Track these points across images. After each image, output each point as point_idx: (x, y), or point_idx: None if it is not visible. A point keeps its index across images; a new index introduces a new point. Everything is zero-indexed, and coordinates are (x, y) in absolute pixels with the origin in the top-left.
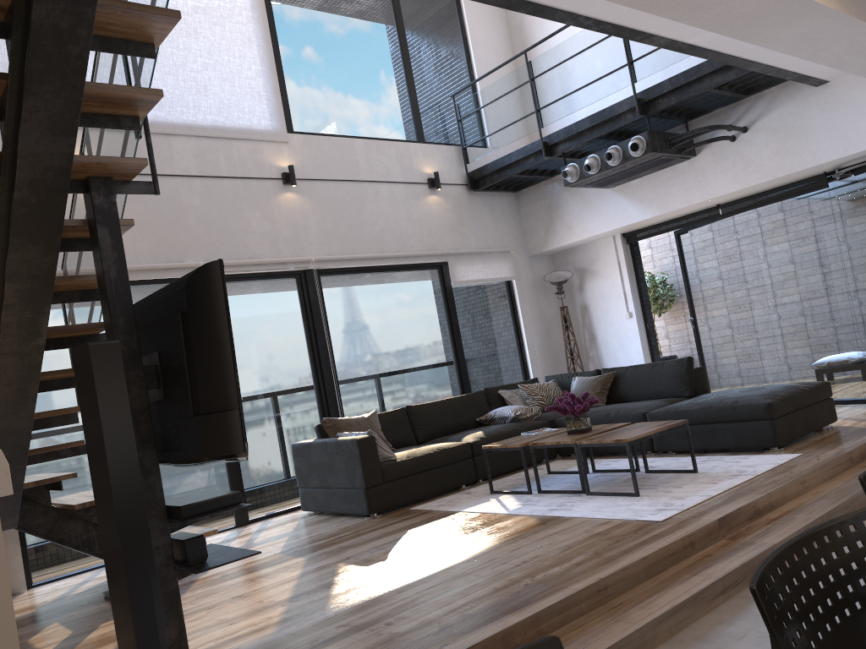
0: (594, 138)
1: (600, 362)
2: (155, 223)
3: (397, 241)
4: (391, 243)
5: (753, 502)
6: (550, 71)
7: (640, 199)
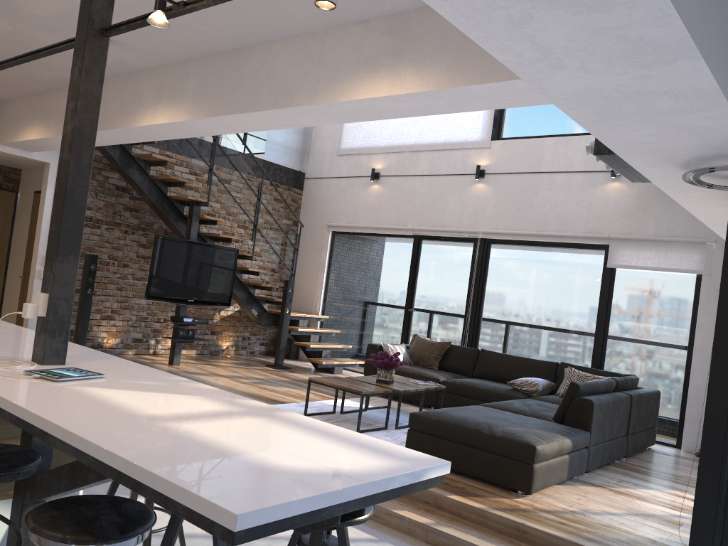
0: None
1: None
2: (399, 203)
3: (559, 222)
4: (553, 224)
5: None
6: None
7: None
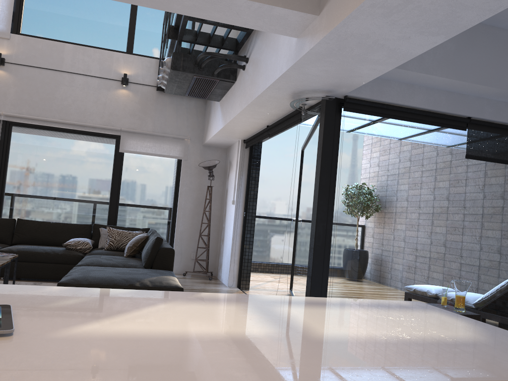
0: None
1: (224, 232)
2: None
3: (80, 114)
4: (74, 115)
5: None
6: None
7: (223, 112)
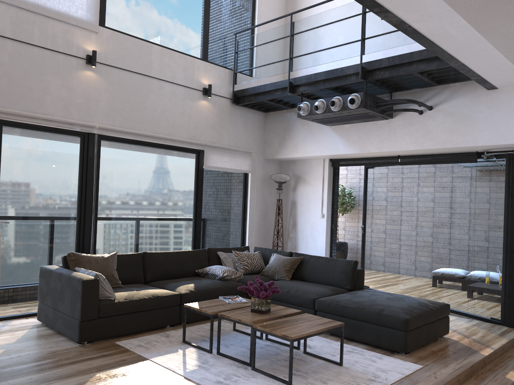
0: (325, 87)
1: (295, 242)
2: None
3: (169, 127)
4: (164, 128)
5: None
6: (306, 32)
7: (347, 138)
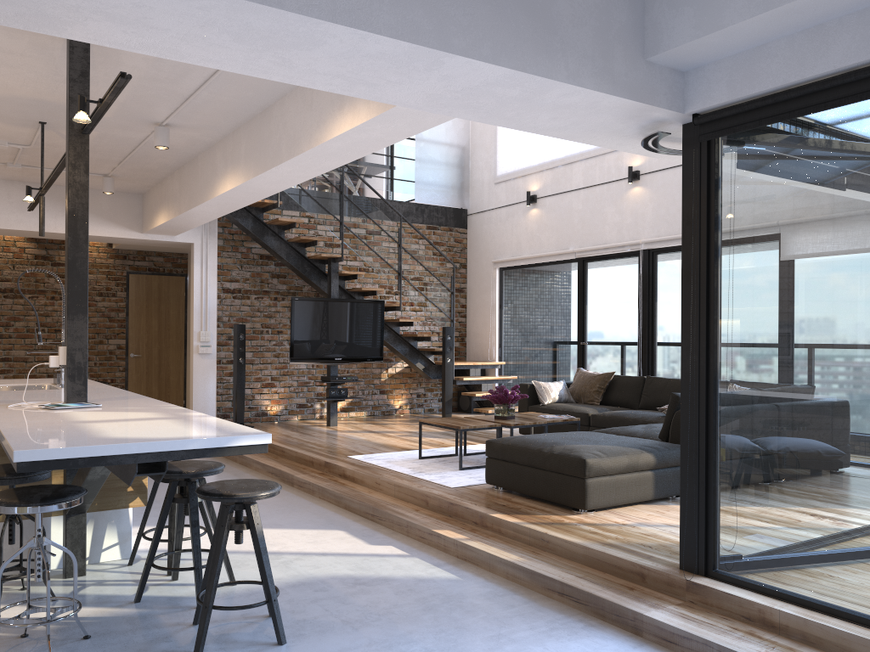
0: None
1: None
2: (558, 225)
3: None
4: None
5: (343, 467)
6: None
7: None
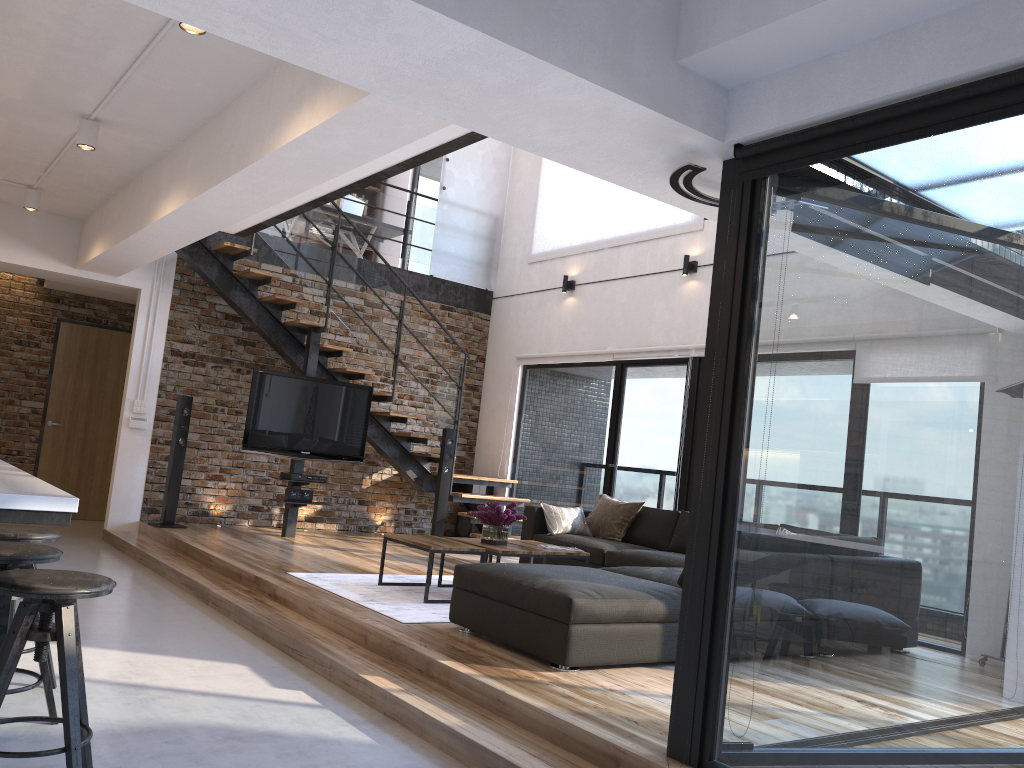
0: None
1: None
2: (597, 319)
3: None
4: None
5: (274, 585)
6: None
7: None
